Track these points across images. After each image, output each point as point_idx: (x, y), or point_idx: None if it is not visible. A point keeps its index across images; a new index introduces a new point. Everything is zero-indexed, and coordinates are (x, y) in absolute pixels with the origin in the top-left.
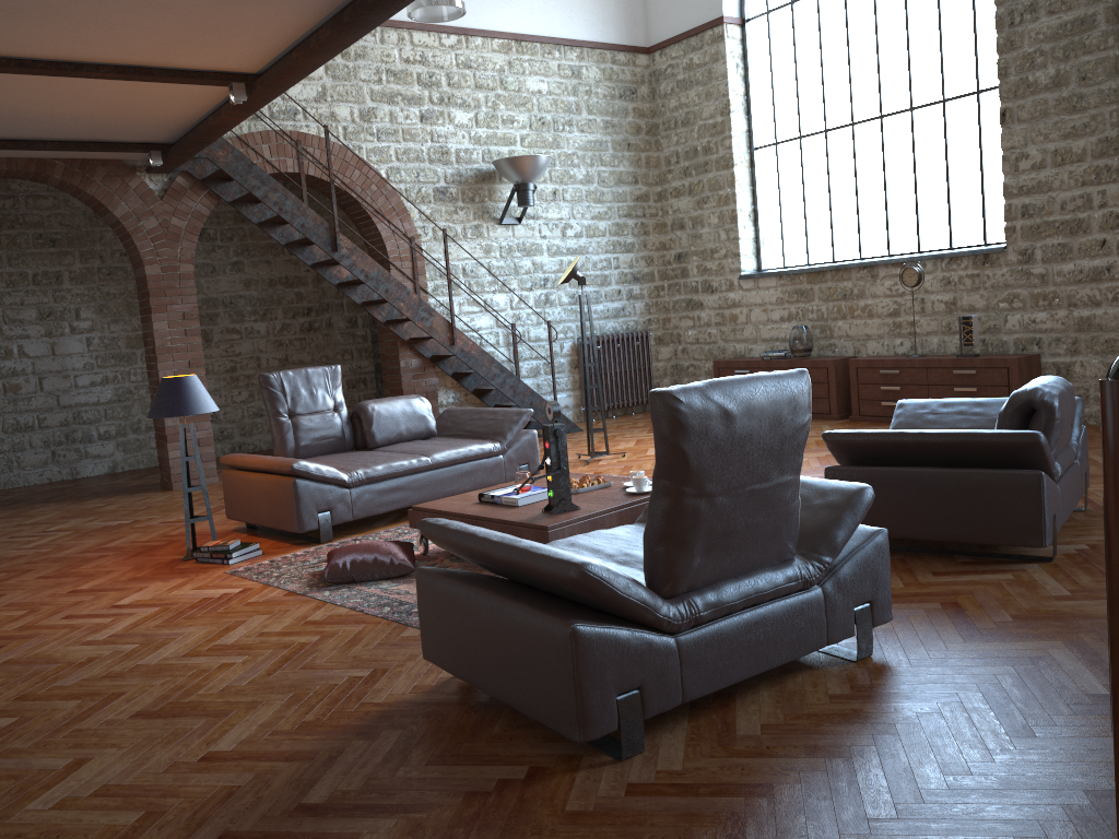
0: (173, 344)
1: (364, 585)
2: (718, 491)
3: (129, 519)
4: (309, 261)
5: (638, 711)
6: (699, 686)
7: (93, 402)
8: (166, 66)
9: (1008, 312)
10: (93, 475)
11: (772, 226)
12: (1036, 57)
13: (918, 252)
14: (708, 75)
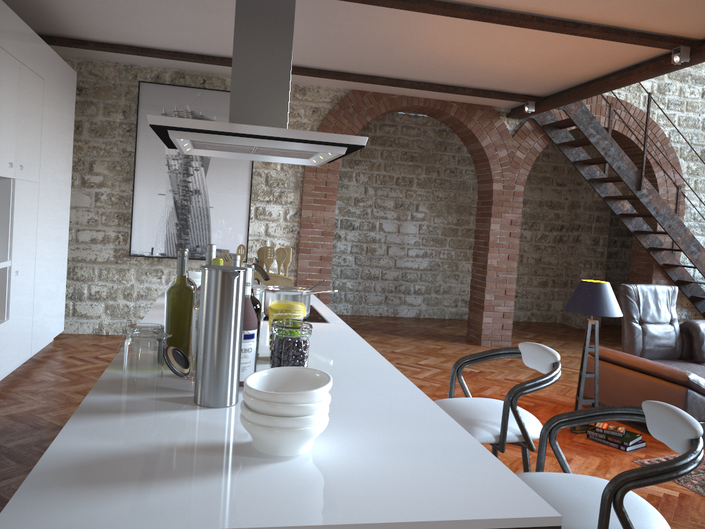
0: (500, 241)
1: None
2: None
3: (474, 368)
4: (603, 194)
5: None
6: None
7: (415, 268)
8: (638, 28)
9: None
10: (405, 317)
11: None
12: None
13: None
14: None
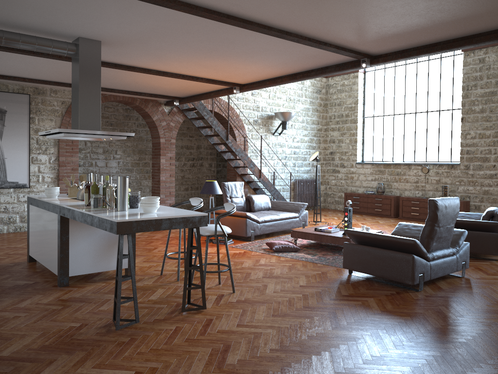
0: (165, 168)
1: (285, 252)
2: (441, 226)
3: None
4: (212, 142)
5: (422, 279)
6: (433, 276)
7: None
8: (220, 80)
9: (458, 186)
10: None
11: (369, 146)
12: (475, 101)
13: (426, 161)
14: (350, 89)
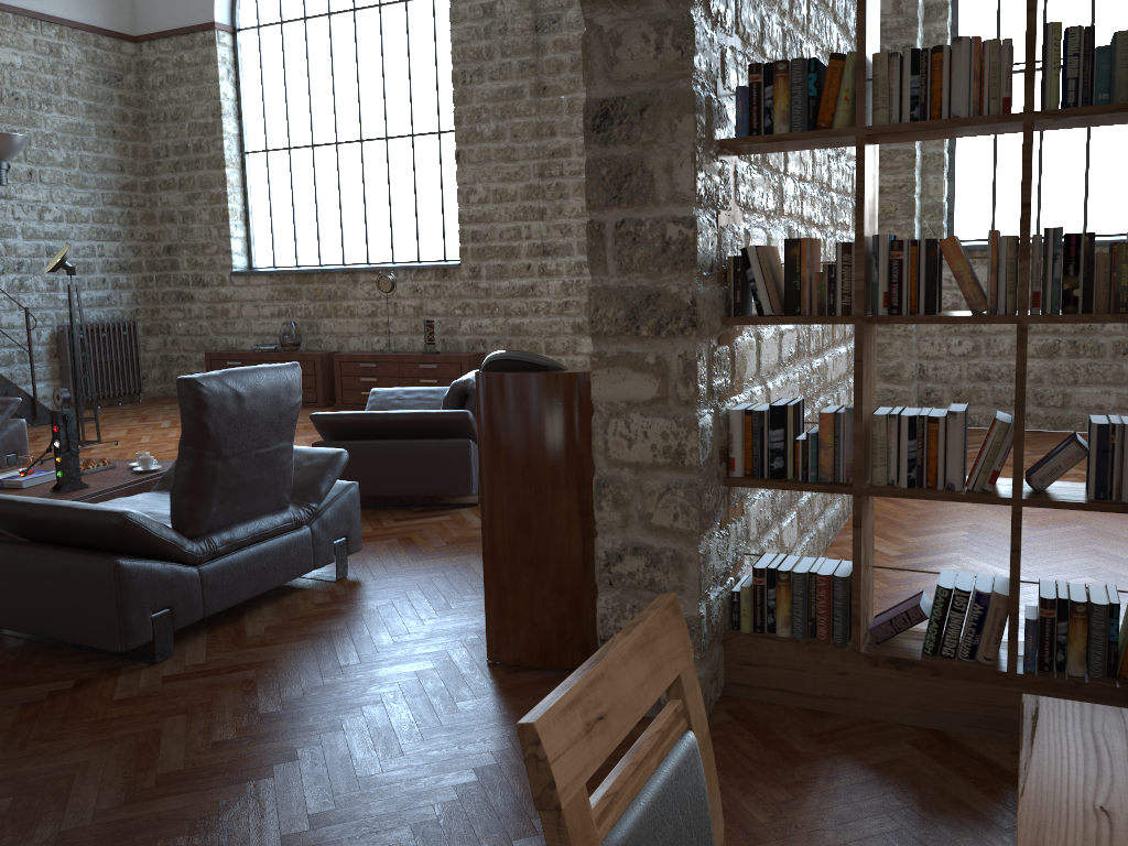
0: None
1: None
2: (232, 454)
3: None
4: None
5: (169, 625)
6: (217, 604)
7: None
8: None
9: (462, 318)
10: None
11: (263, 227)
12: (482, 112)
13: (392, 263)
14: (200, 76)
